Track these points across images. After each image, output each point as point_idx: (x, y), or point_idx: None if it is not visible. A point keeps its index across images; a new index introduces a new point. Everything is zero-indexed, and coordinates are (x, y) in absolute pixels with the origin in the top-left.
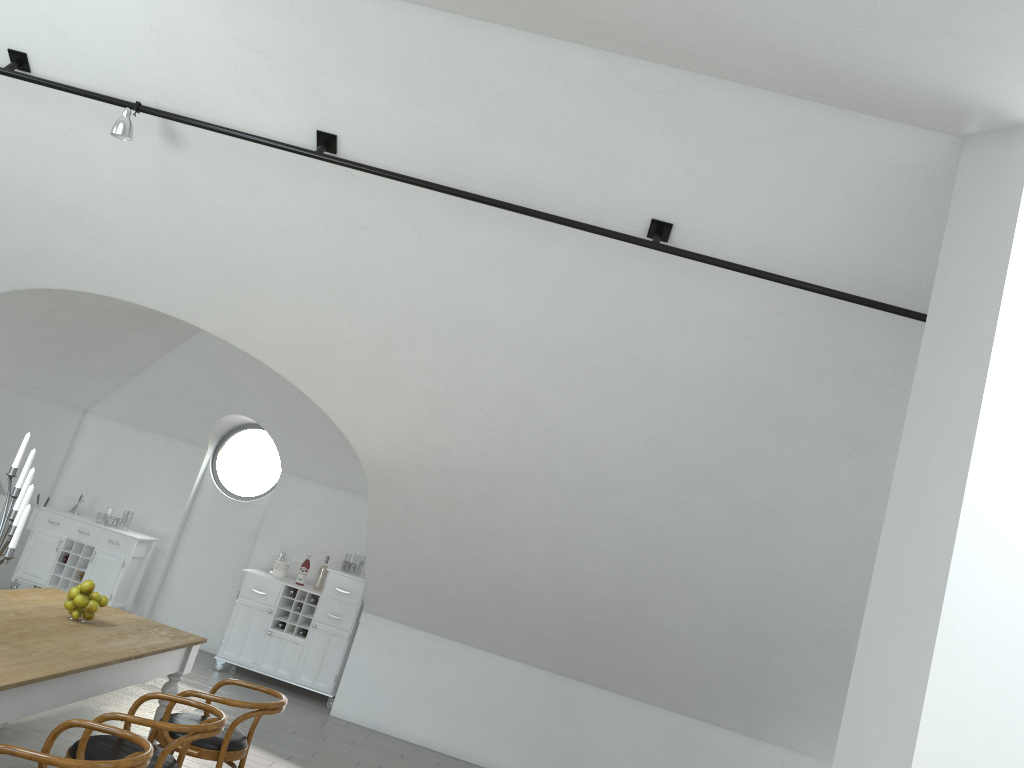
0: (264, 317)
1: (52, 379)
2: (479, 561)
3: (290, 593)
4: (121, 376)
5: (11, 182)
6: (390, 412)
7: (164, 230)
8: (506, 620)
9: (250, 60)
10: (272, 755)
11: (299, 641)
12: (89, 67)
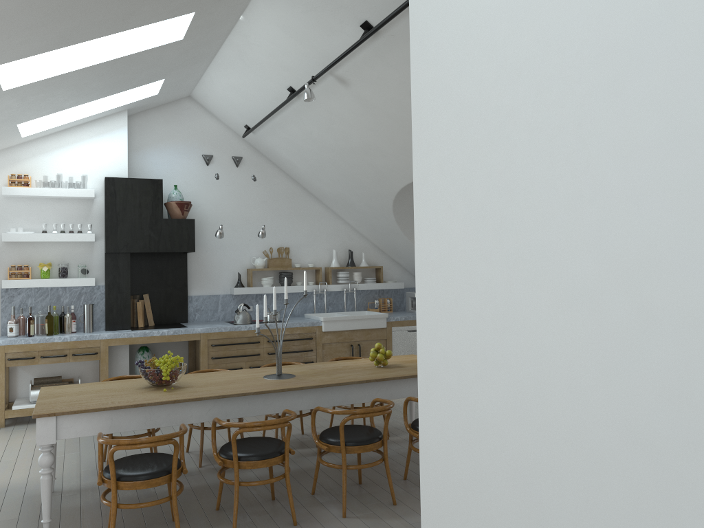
0: None
1: None
2: None
3: None
4: None
5: (343, 148)
6: None
7: (388, 131)
8: None
9: (315, 16)
10: None
11: None
12: (301, 74)
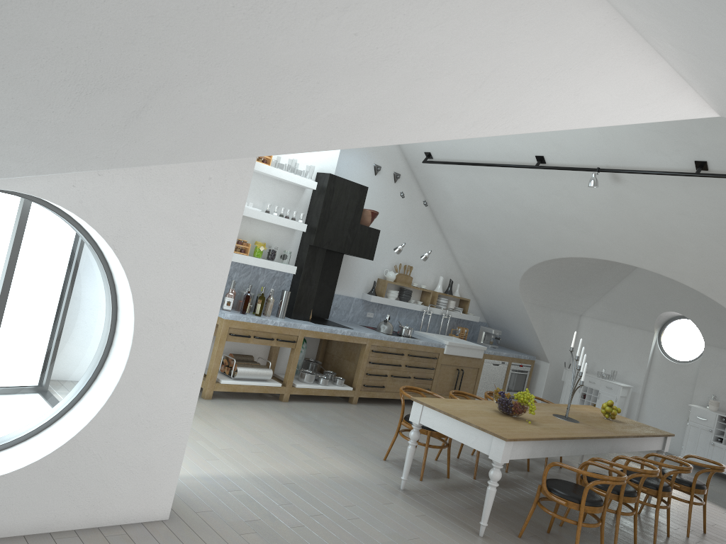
0: (679, 259)
1: (563, 300)
2: None
3: (722, 420)
4: (598, 295)
5: (540, 212)
6: None
7: (617, 222)
8: None
9: (651, 136)
10: (724, 509)
11: None
12: (572, 155)
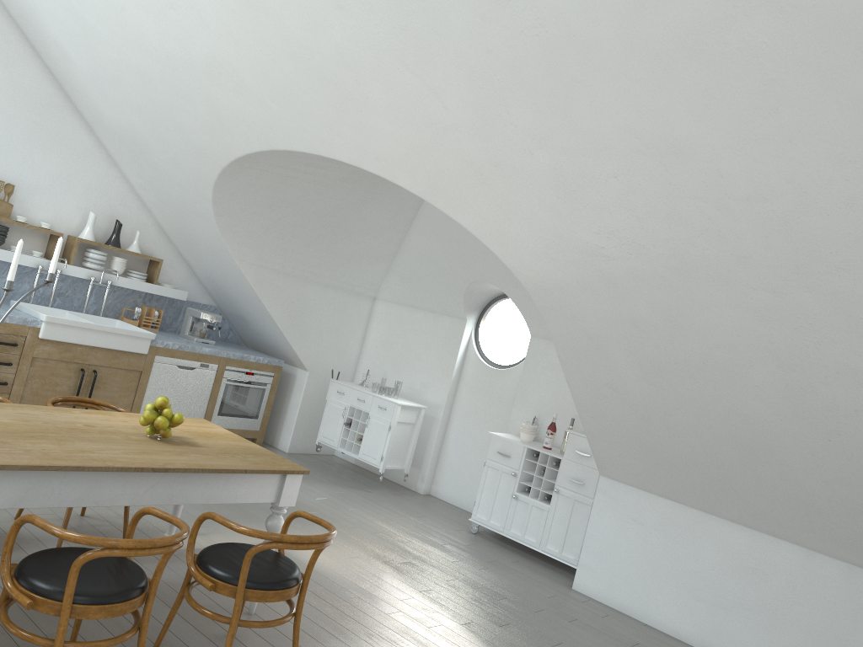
0: (373, 126)
1: (324, 266)
2: (695, 403)
3: (533, 456)
4: (382, 259)
5: (172, 57)
6: (523, 212)
7: (267, 55)
8: (758, 486)
9: None
10: (447, 617)
11: (543, 507)
12: None
